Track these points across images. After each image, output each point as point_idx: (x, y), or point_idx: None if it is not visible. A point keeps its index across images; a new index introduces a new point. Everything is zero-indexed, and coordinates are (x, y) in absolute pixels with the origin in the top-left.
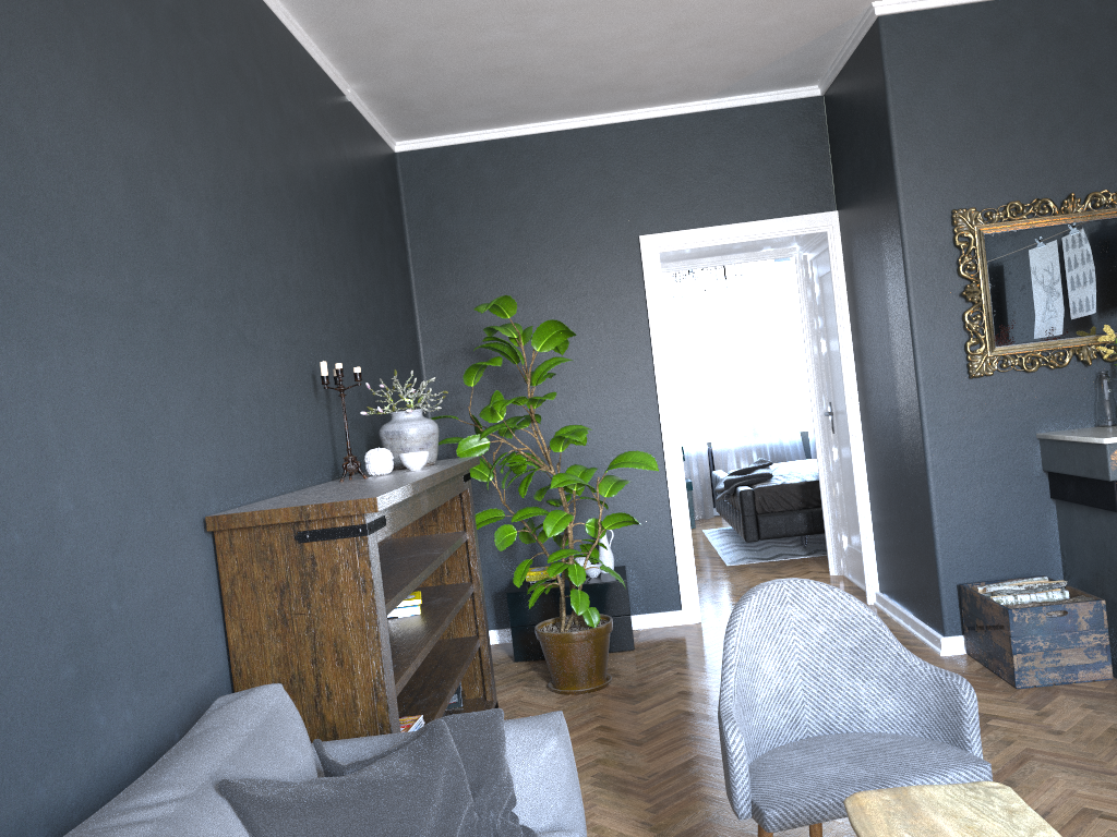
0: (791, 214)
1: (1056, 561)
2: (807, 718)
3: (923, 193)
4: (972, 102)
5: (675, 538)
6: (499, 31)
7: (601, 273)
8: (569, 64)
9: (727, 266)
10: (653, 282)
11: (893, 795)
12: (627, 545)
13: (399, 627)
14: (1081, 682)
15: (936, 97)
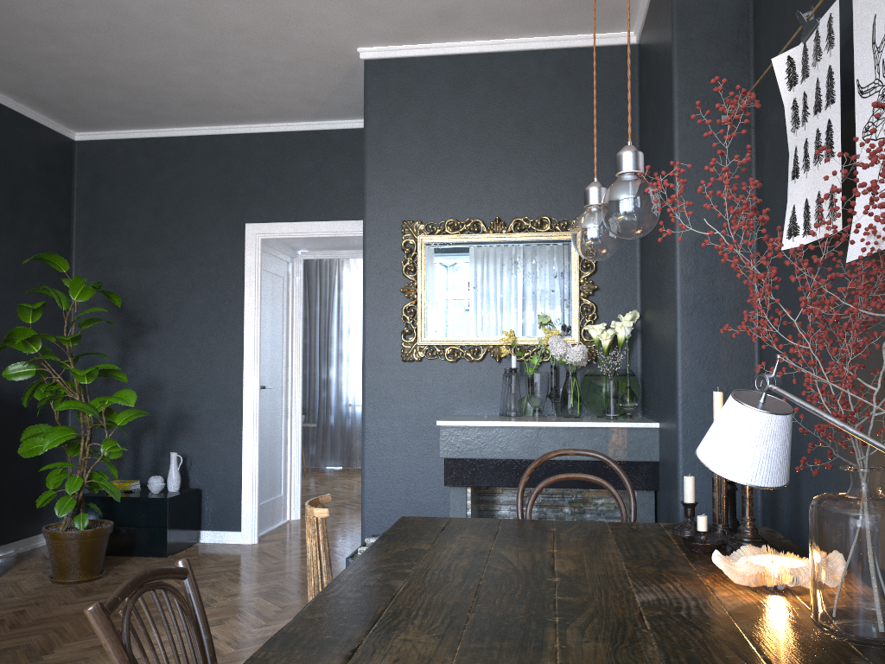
0: None
1: None
2: None
3: (383, 205)
4: (430, 135)
5: (243, 471)
6: (49, 45)
7: (215, 250)
8: (148, 79)
9: None
10: (252, 261)
11: None
12: (208, 472)
13: None
14: None
15: (402, 128)
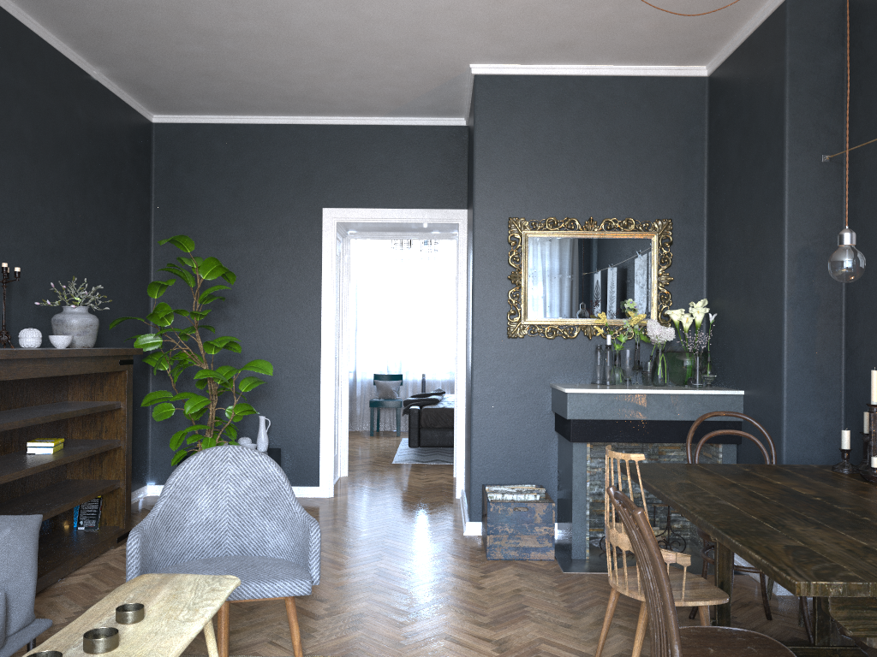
0: (435, 207)
1: (554, 476)
2: (228, 542)
3: (491, 203)
4: (532, 144)
5: (321, 433)
6: (193, 45)
7: (292, 231)
8: (262, 77)
9: (452, 244)
10: (329, 243)
11: (164, 576)
12: (286, 433)
13: (25, 459)
14: (532, 560)
15: (508, 137)
